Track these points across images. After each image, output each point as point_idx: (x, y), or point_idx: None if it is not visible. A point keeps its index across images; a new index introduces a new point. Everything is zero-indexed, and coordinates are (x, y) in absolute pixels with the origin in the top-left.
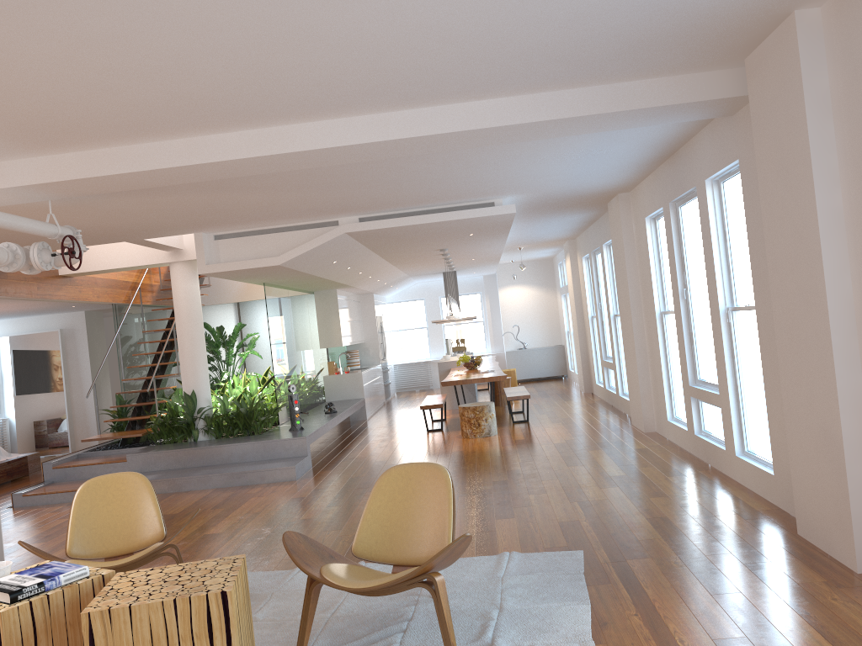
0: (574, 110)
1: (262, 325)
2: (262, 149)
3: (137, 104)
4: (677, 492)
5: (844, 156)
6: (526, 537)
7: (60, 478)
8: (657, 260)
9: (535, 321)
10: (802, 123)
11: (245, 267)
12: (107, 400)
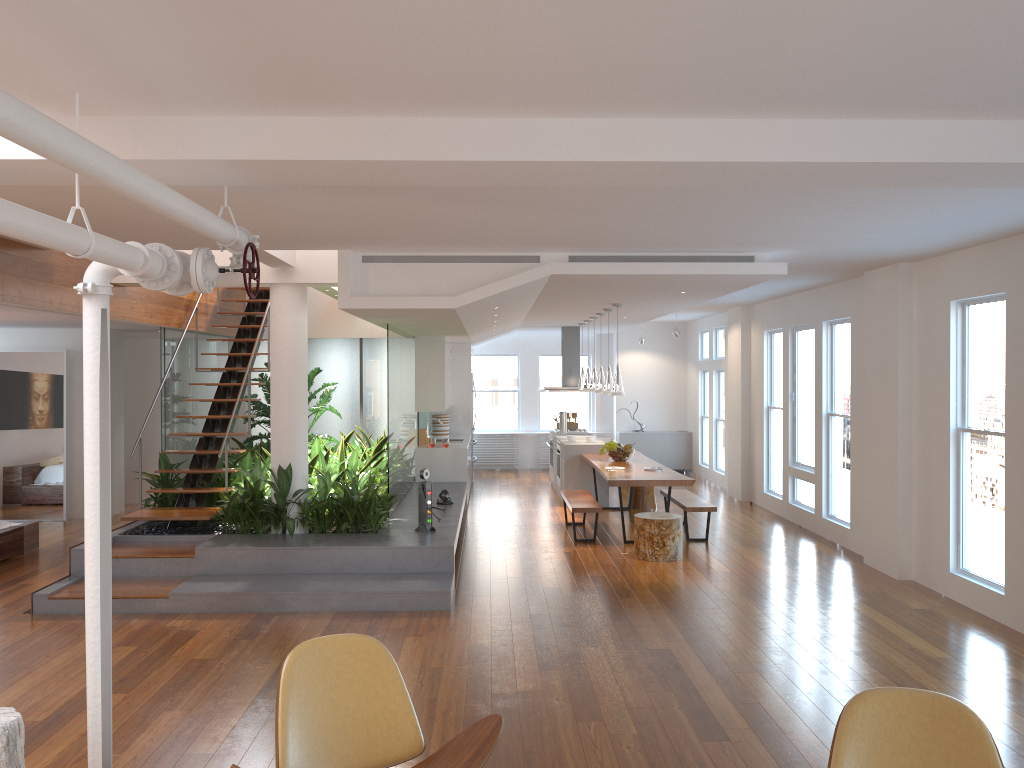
0: None
1: (335, 372)
2: (619, 150)
3: (509, 52)
4: None
5: None
6: None
7: None
8: (959, 359)
9: (657, 398)
10: None
11: (406, 305)
12: (118, 452)
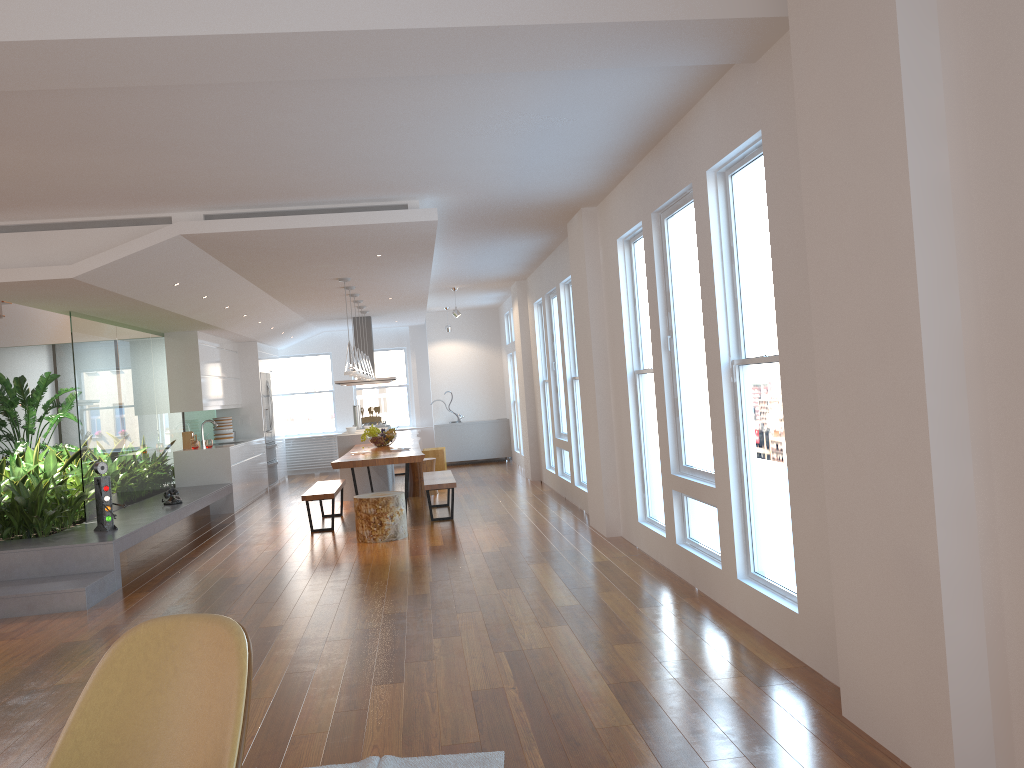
0: (514, 14)
1: None
2: None
3: None
4: (653, 635)
5: (958, 86)
6: (415, 723)
7: None
8: (631, 299)
9: (474, 387)
10: (888, 31)
11: (16, 278)
12: None
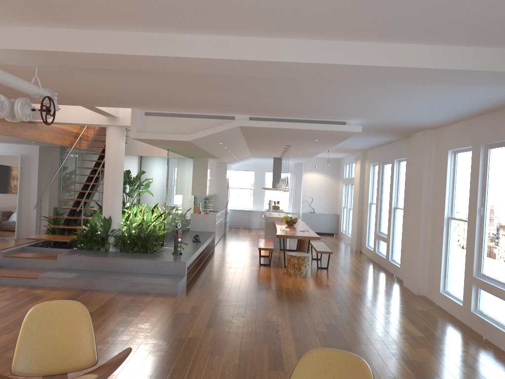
0: (485, 65)
1: (154, 173)
2: (224, 53)
3: None
4: (476, 364)
5: None
6: None
7: (7, 264)
8: (451, 181)
9: (323, 196)
10: None
11: (164, 138)
12: (45, 207)
